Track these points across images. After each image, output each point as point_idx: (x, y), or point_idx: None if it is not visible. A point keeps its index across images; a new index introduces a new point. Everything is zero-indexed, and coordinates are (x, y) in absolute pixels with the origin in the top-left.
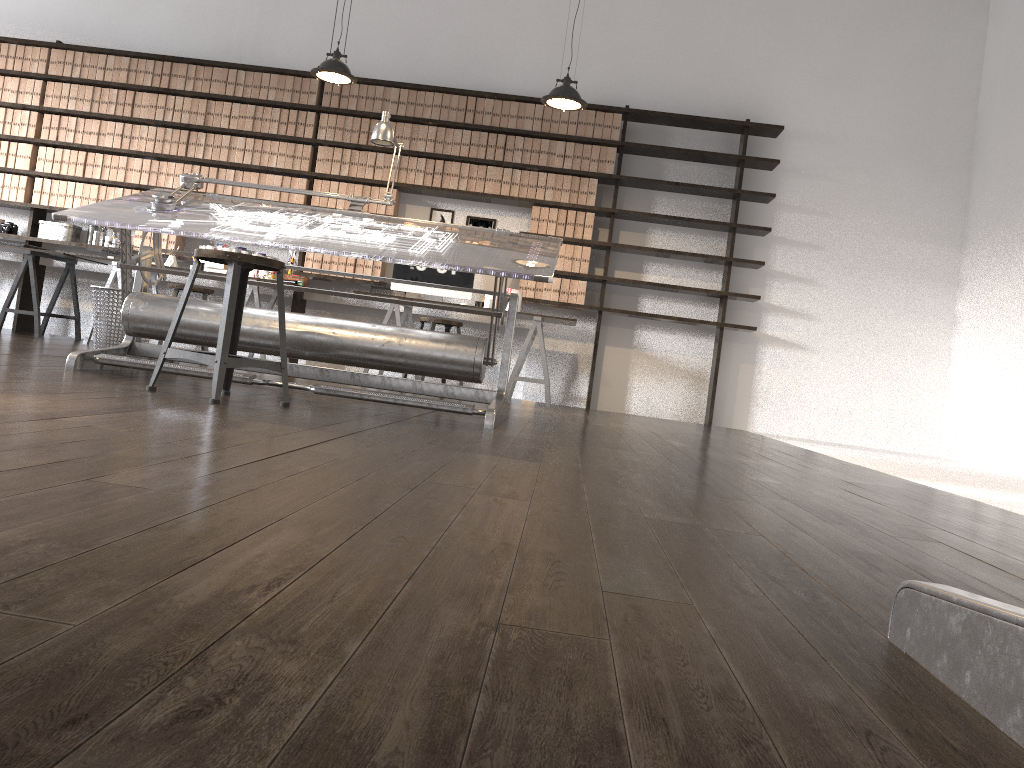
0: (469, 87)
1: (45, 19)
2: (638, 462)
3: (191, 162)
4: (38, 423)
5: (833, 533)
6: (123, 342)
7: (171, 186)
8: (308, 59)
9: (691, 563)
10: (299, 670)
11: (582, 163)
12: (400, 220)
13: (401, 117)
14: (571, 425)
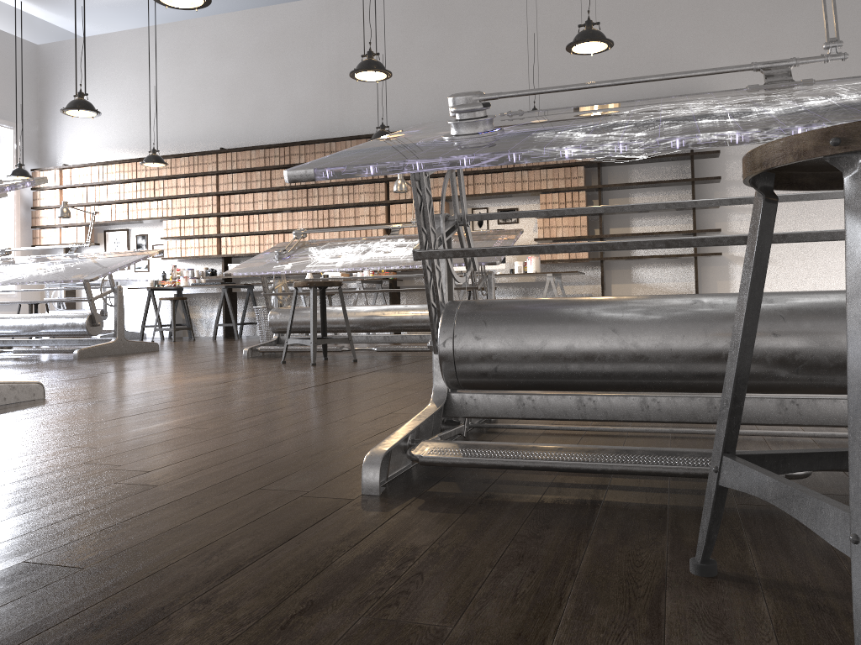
0: None
1: (211, 135)
2: None
3: (311, 209)
4: (218, 385)
5: None
6: (273, 337)
7: (301, 227)
8: (374, 124)
9: None
10: (261, 432)
11: None
12: None
13: None
14: None
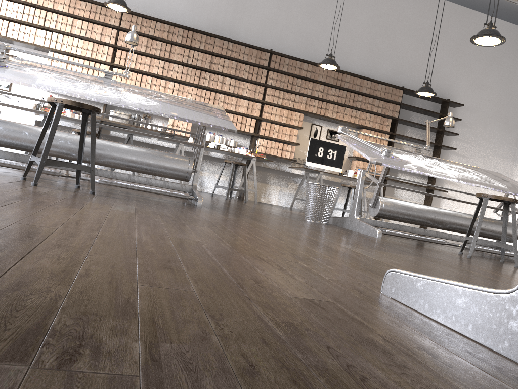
0: None
1: None
2: None
3: (199, 87)
4: None
5: None
6: (355, 217)
7: None
8: (256, 40)
9: None
10: None
11: (385, 111)
12: (443, 160)
13: (308, 78)
14: None
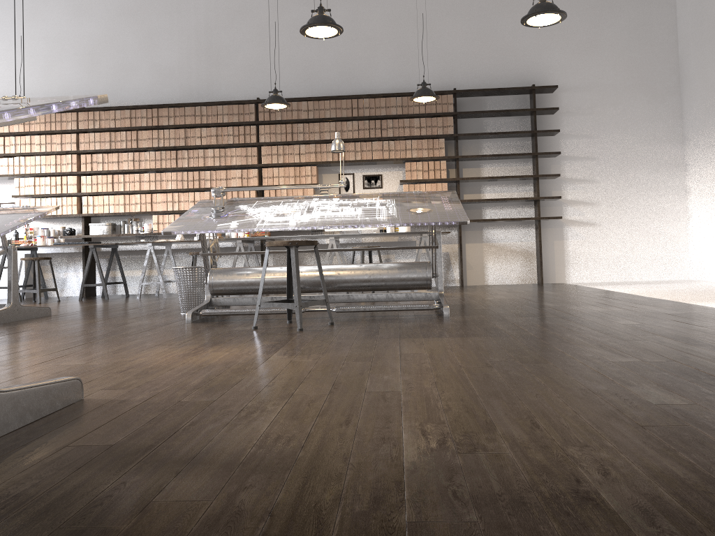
0: (350, 92)
1: (68, 93)
2: (553, 324)
3: (180, 170)
4: (269, 364)
5: (704, 352)
6: (205, 299)
7: (170, 188)
8: (243, 91)
9: (668, 383)
10: (608, 455)
11: (432, 130)
12: (354, 196)
13: (311, 119)
14: (478, 303)
